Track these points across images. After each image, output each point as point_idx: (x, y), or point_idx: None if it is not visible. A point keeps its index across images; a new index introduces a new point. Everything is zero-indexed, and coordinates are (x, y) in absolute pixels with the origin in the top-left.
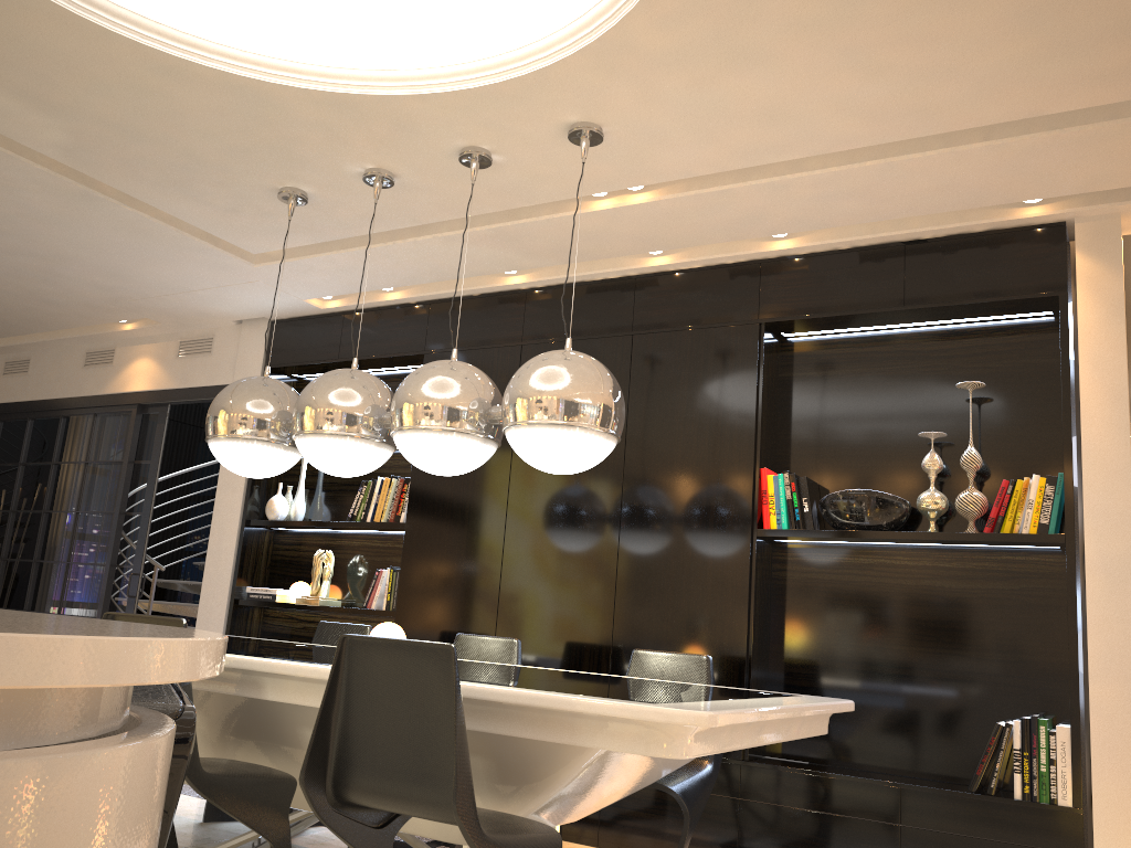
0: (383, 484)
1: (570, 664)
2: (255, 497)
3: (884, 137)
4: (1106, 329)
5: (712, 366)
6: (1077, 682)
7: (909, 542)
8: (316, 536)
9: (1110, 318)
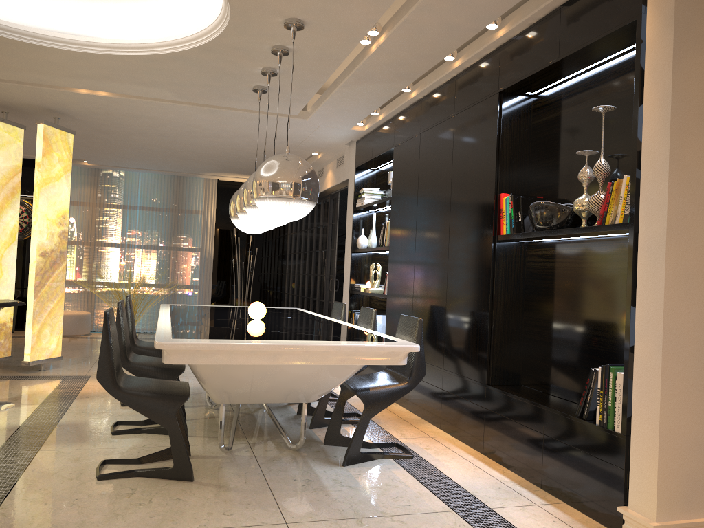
0: (387, 225)
1: (433, 323)
2: (356, 237)
3: None
4: (661, 40)
5: (481, 128)
6: (628, 340)
7: (572, 237)
8: (382, 255)
9: (664, 29)
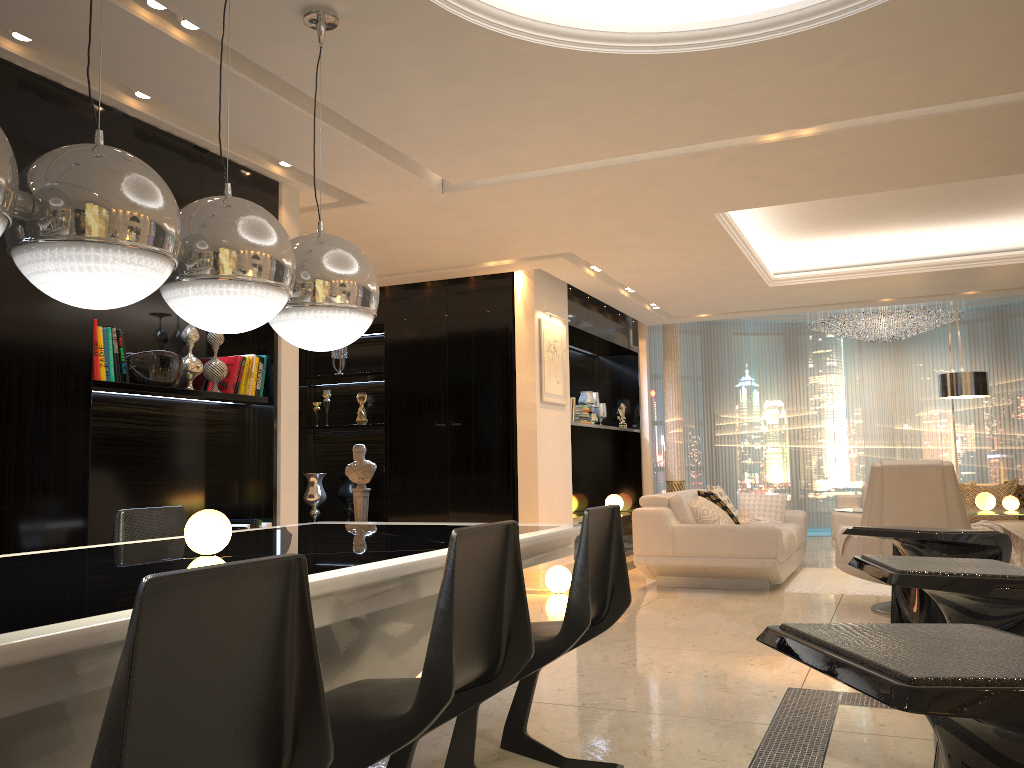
0: None
1: None
2: None
3: (363, 123)
4: None
5: None
6: (276, 494)
7: (178, 397)
8: None
9: None
